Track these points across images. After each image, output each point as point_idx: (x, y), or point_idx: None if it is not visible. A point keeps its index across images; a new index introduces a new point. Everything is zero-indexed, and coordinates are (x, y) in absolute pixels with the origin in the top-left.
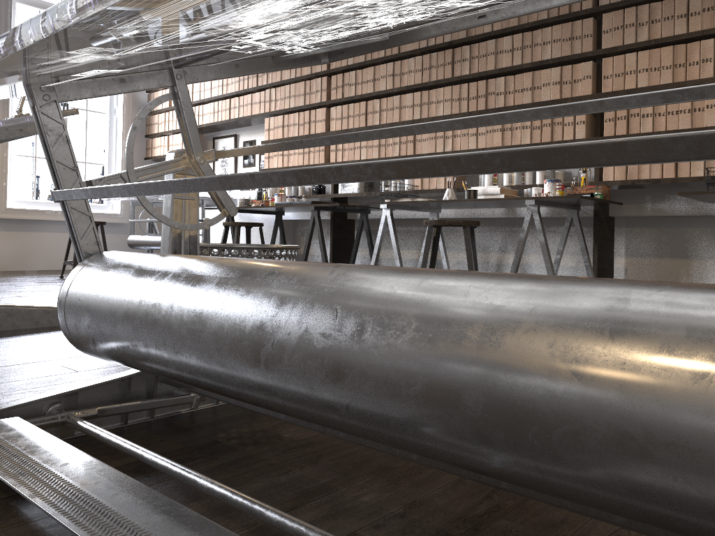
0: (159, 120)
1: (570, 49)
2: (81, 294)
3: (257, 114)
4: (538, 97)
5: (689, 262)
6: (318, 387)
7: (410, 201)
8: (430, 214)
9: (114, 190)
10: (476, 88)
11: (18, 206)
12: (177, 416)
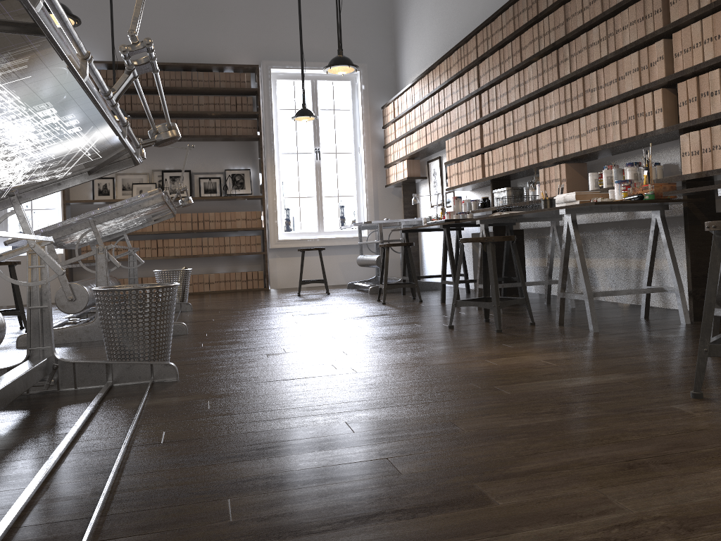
0: (390, 151)
1: (644, 30)
2: None
3: (440, 138)
4: (623, 88)
5: None
6: None
7: (491, 216)
8: (551, 223)
9: None
10: (576, 87)
11: (289, 237)
12: (42, 393)
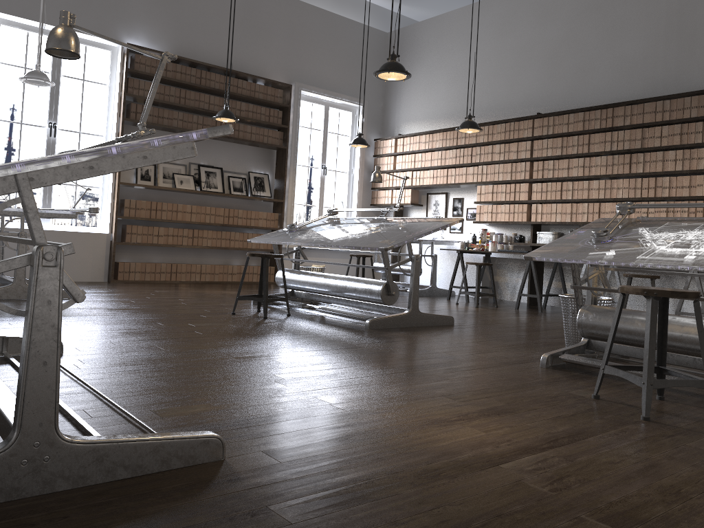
0: (384, 178)
1: None
2: (590, 318)
3: (471, 182)
4: (694, 192)
5: None
6: (696, 344)
7: None
8: None
9: (609, 290)
10: (647, 182)
11: None
12: None
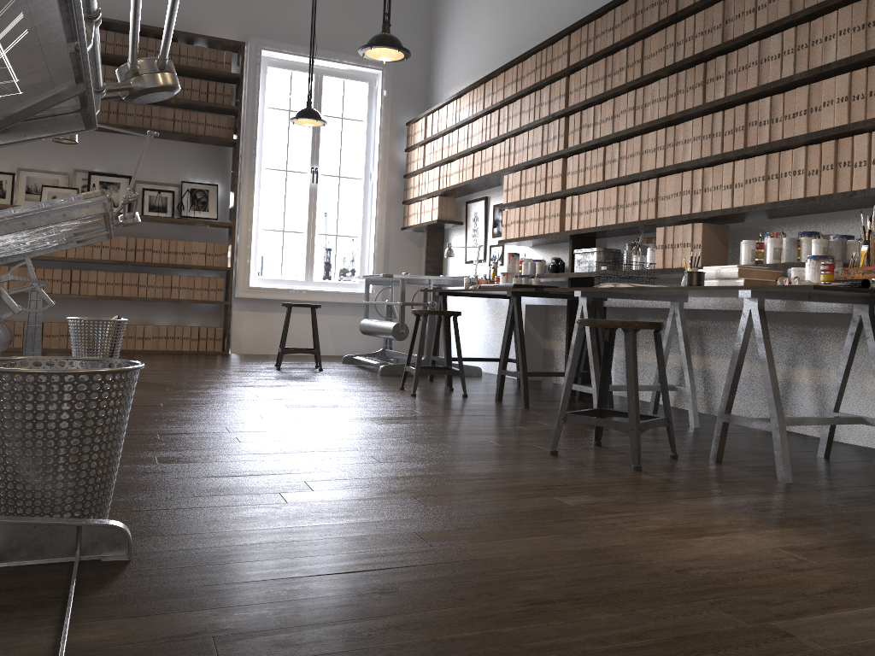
0: (414, 183)
1: (864, 43)
2: None
3: (496, 171)
4: (816, 124)
5: None
6: None
7: (604, 287)
8: (671, 304)
9: None
10: (733, 117)
11: (264, 285)
12: None
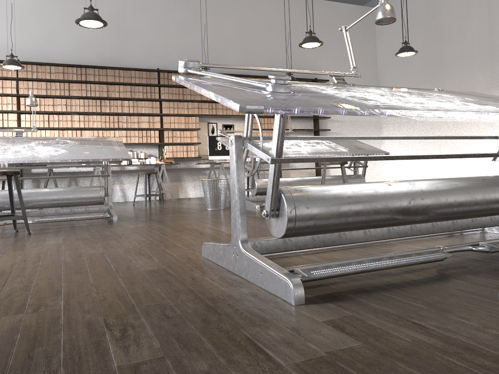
0: None
1: (152, 111)
2: (263, 184)
3: None
4: (141, 126)
5: (181, 183)
6: None
7: (112, 165)
8: (93, 169)
9: None
10: (113, 118)
11: None
12: None
